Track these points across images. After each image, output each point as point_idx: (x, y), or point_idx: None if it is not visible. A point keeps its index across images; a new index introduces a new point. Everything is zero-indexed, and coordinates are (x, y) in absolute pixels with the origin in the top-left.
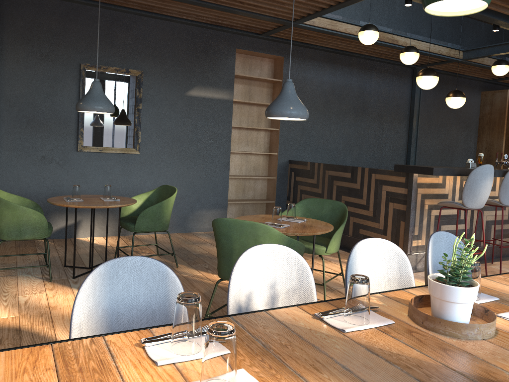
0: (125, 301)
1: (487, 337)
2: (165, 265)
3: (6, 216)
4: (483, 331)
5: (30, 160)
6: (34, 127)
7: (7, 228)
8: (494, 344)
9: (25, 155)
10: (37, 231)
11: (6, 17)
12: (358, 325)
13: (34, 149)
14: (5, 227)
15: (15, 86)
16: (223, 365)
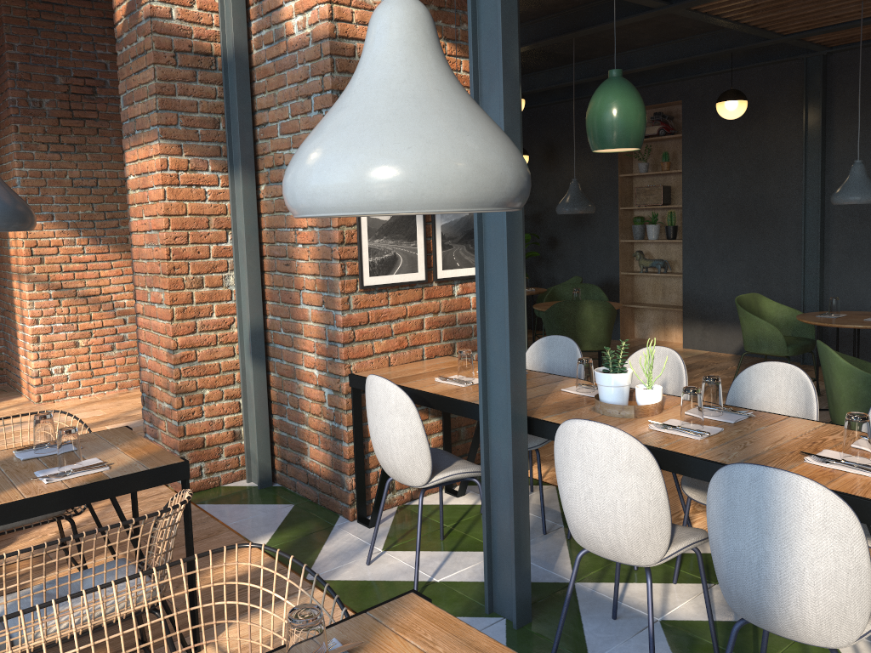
0: (557, 364)
1: (606, 414)
2: (576, 345)
3: (745, 326)
4: (603, 408)
5: (865, 265)
6: (869, 221)
7: (746, 338)
8: (595, 416)
9: (858, 259)
10: (773, 346)
11: (834, 87)
12: (576, 390)
13: (869, 250)
14: (745, 338)
15: (846, 171)
16: (458, 365)
